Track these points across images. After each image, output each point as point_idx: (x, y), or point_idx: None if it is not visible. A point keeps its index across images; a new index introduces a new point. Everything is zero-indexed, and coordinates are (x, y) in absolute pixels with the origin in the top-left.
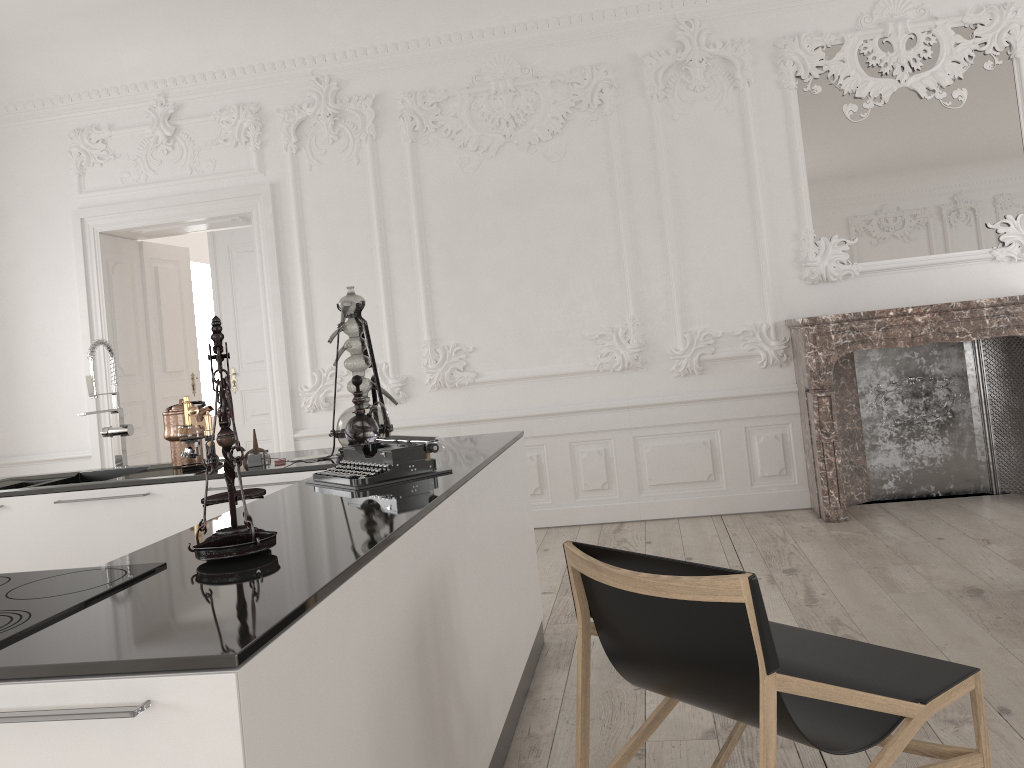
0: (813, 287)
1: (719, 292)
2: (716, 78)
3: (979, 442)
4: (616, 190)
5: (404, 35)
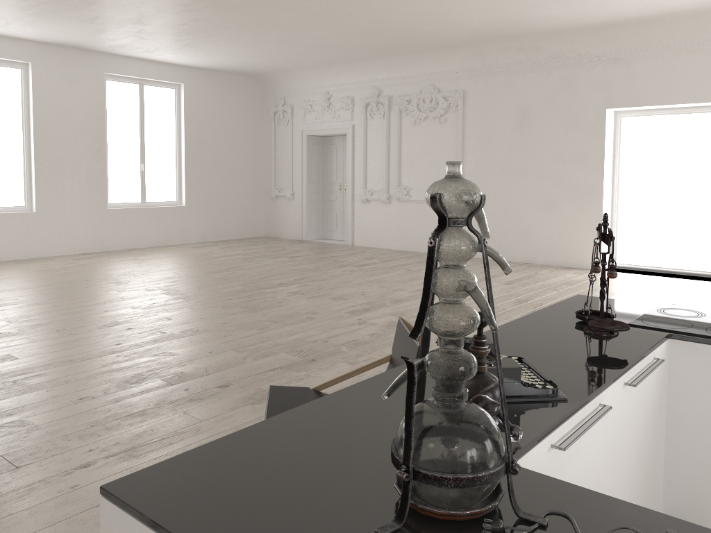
0: None
1: None
2: None
3: None
4: None
5: None
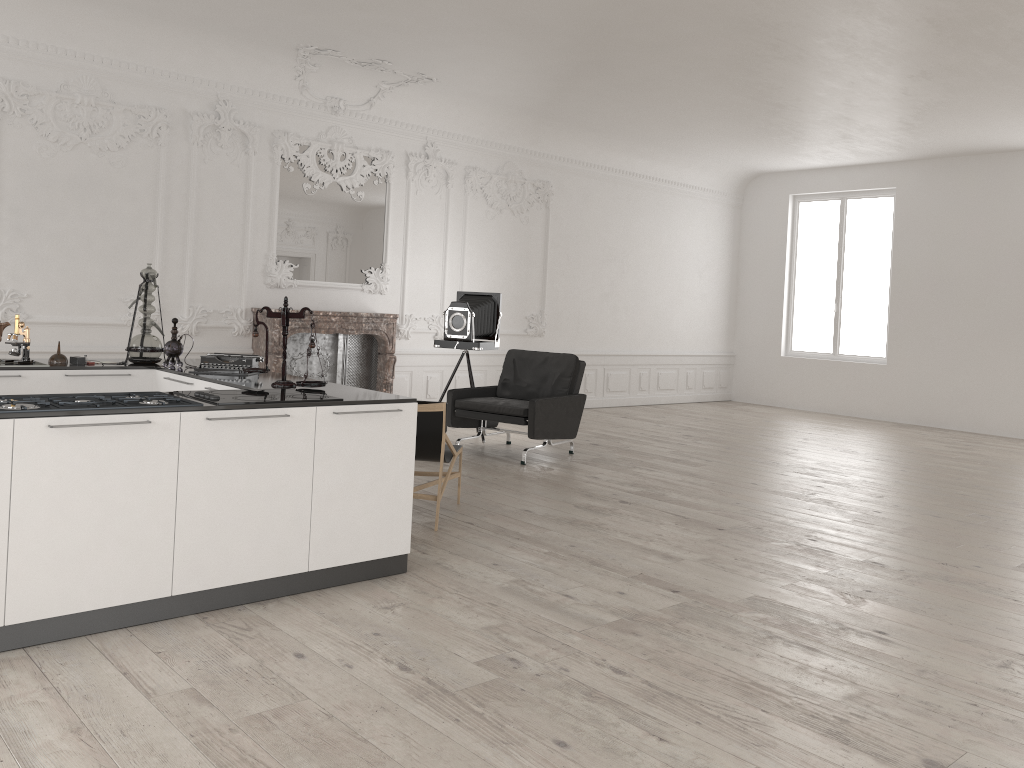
0: (270, 290)
1: (215, 283)
2: (235, 143)
3: None
4: (159, 200)
5: (7, 31)
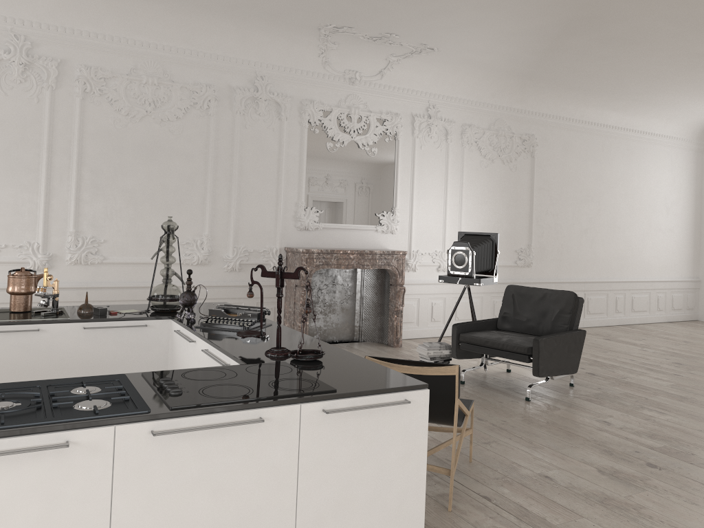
0: (300, 232)
1: (255, 227)
2: (271, 111)
3: (357, 316)
4: (209, 160)
5: (88, 27)
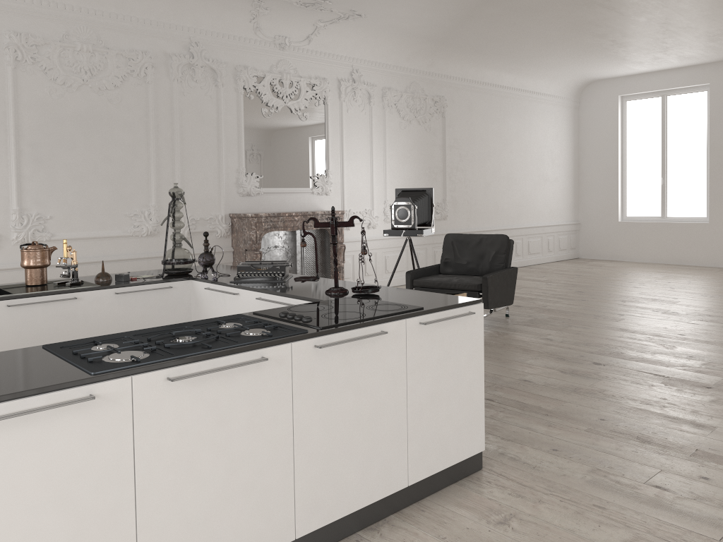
0: (243, 198)
1: (200, 195)
2: (207, 78)
3: None
4: (150, 129)
5: None
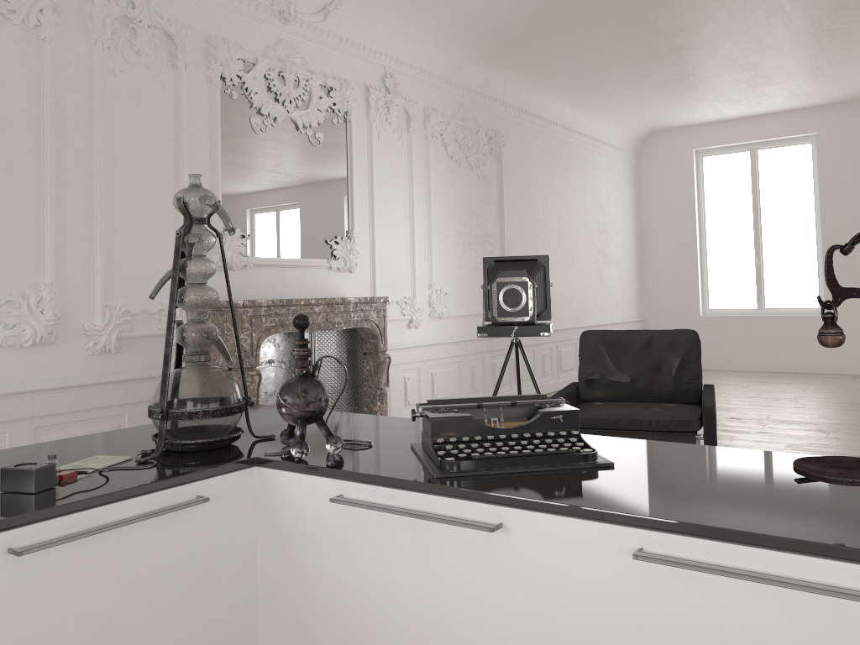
0: (218, 273)
1: (141, 266)
2: (157, 49)
3: None
4: (45, 131)
5: None
